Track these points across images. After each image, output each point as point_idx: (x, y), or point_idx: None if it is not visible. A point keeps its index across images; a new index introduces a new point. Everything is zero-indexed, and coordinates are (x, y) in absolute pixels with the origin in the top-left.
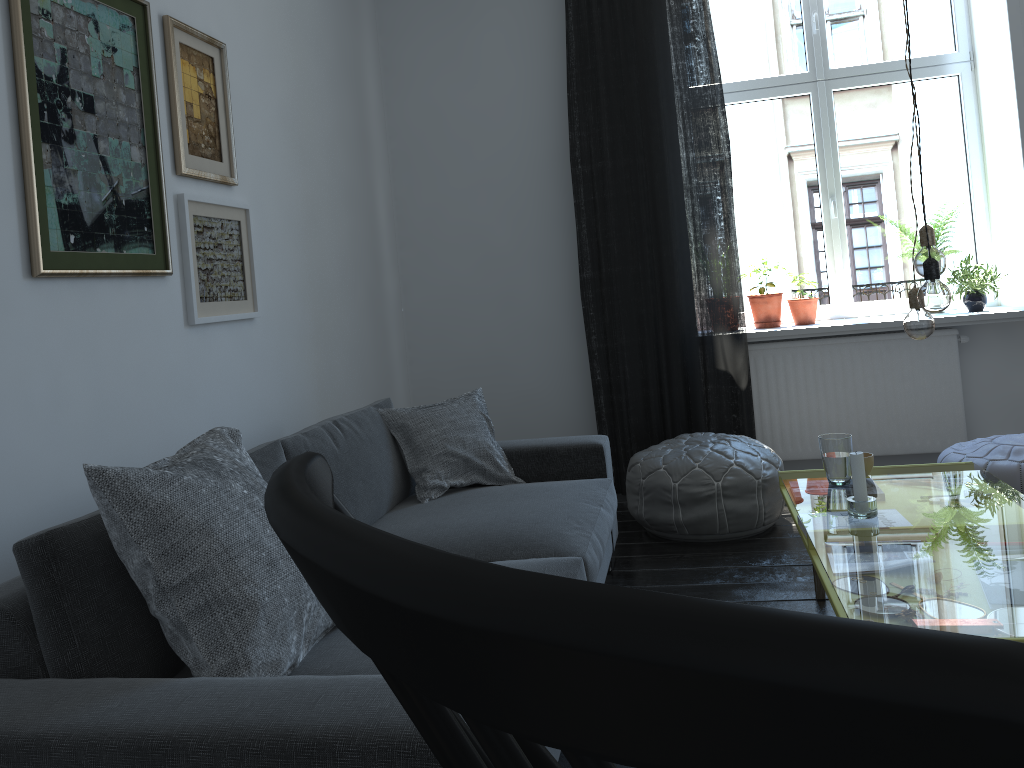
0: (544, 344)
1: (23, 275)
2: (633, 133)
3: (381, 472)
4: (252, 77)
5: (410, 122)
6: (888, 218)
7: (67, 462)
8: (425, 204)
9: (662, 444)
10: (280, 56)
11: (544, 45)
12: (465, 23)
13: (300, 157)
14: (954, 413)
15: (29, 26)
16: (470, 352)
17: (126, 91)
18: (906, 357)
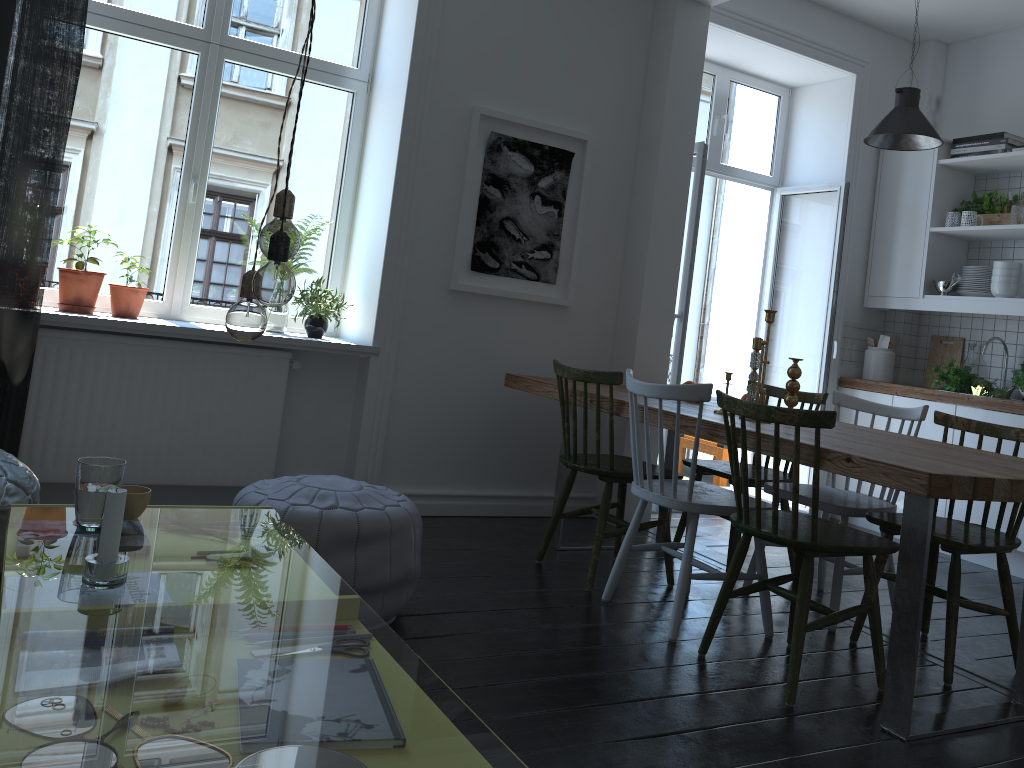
0: None
1: None
2: None
3: None
4: None
5: None
6: (251, 218)
7: None
8: None
9: None
10: None
11: None
12: None
13: None
14: (268, 444)
15: None
16: None
17: None
18: (232, 375)
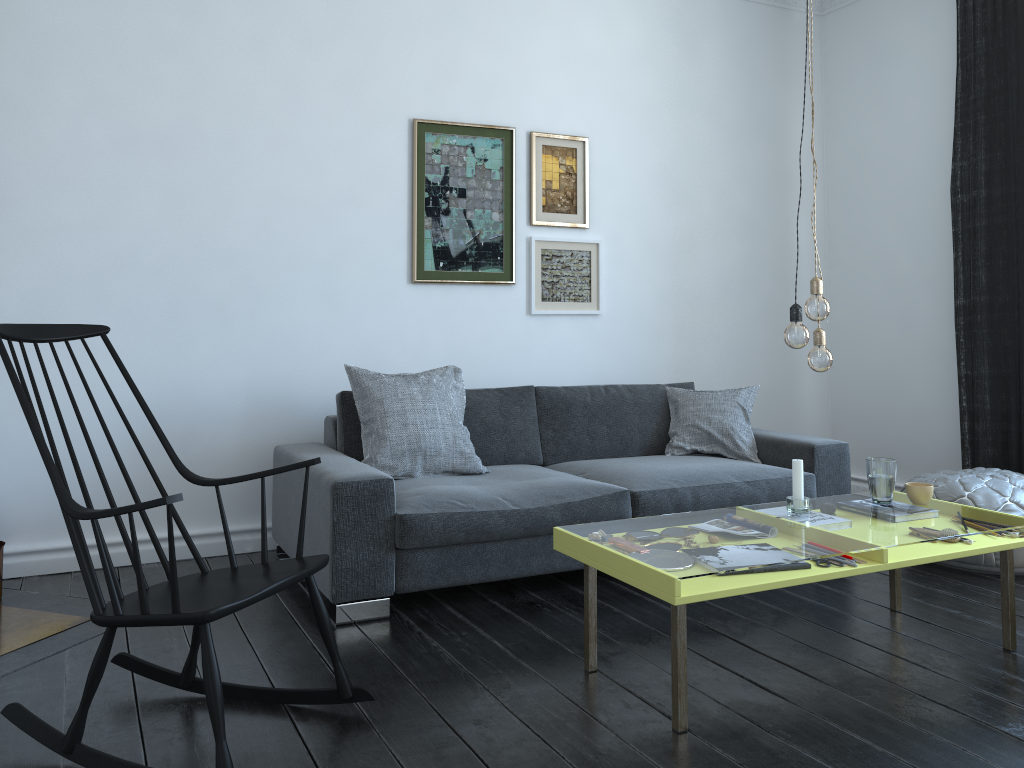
0: (933, 365)
1: (407, 282)
2: (1009, 160)
3: (636, 426)
4: (621, 153)
5: (841, 158)
6: None
7: None
8: (848, 230)
9: (949, 470)
10: (659, 132)
11: (949, 77)
12: (886, 65)
13: (675, 202)
14: None
15: (423, 160)
16: (874, 365)
17: (492, 182)
18: None
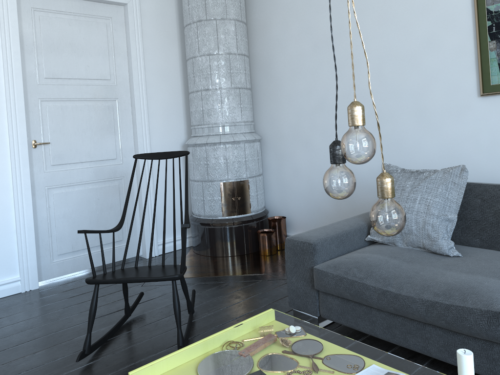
0: None
1: (477, 96)
2: None
3: None
4: None
5: None
6: None
7: (498, 168)
8: None
9: None
10: None
11: None
12: None
13: None
14: None
15: None
16: None
17: None
18: None
